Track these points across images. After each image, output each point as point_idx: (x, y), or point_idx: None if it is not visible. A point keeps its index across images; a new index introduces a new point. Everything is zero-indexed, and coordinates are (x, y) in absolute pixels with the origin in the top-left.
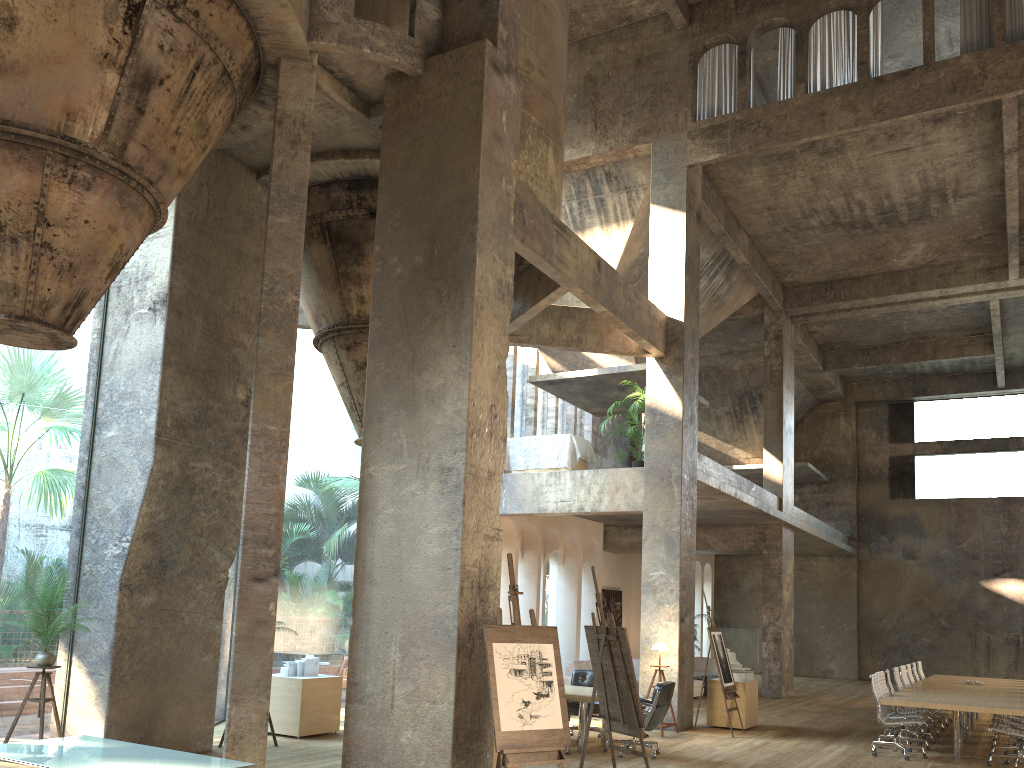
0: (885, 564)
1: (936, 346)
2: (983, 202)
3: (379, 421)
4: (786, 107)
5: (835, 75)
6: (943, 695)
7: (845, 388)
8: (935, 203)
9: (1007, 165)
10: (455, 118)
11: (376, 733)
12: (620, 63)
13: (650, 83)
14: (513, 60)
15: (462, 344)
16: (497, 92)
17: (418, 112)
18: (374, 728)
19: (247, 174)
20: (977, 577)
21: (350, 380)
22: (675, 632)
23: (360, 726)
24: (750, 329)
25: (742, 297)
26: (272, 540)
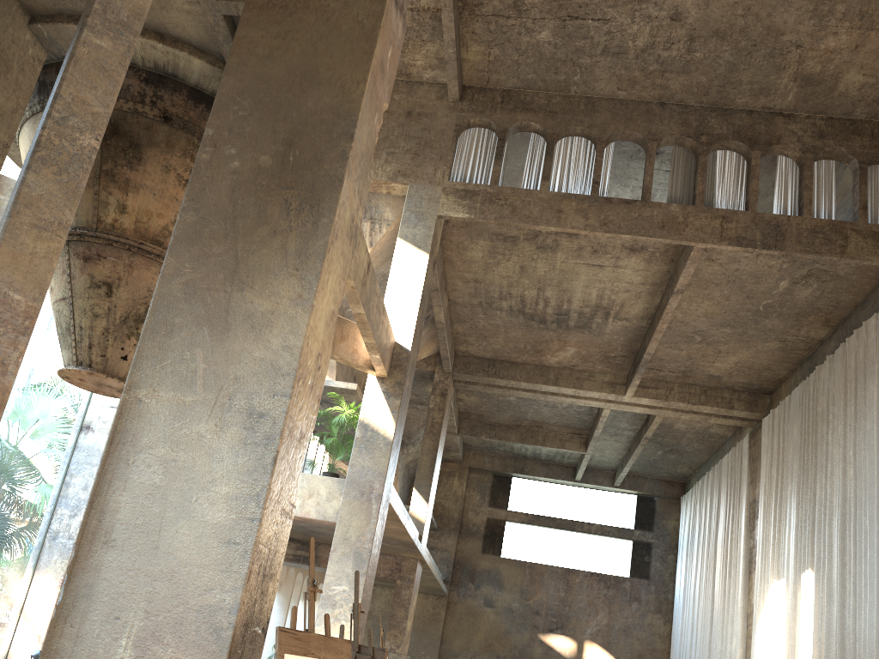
0: (469, 608)
1: (546, 436)
2: (631, 328)
3: (167, 334)
4: (531, 195)
5: (571, 185)
6: None
7: (463, 453)
8: (599, 318)
9: (670, 302)
10: (343, 26)
11: None
12: (392, 109)
13: (417, 135)
14: (405, 5)
15: (308, 269)
16: (391, 23)
17: (296, 6)
18: None
19: (19, 12)
20: (537, 630)
21: (77, 297)
22: None
23: None
24: (417, 382)
25: (422, 352)
26: None
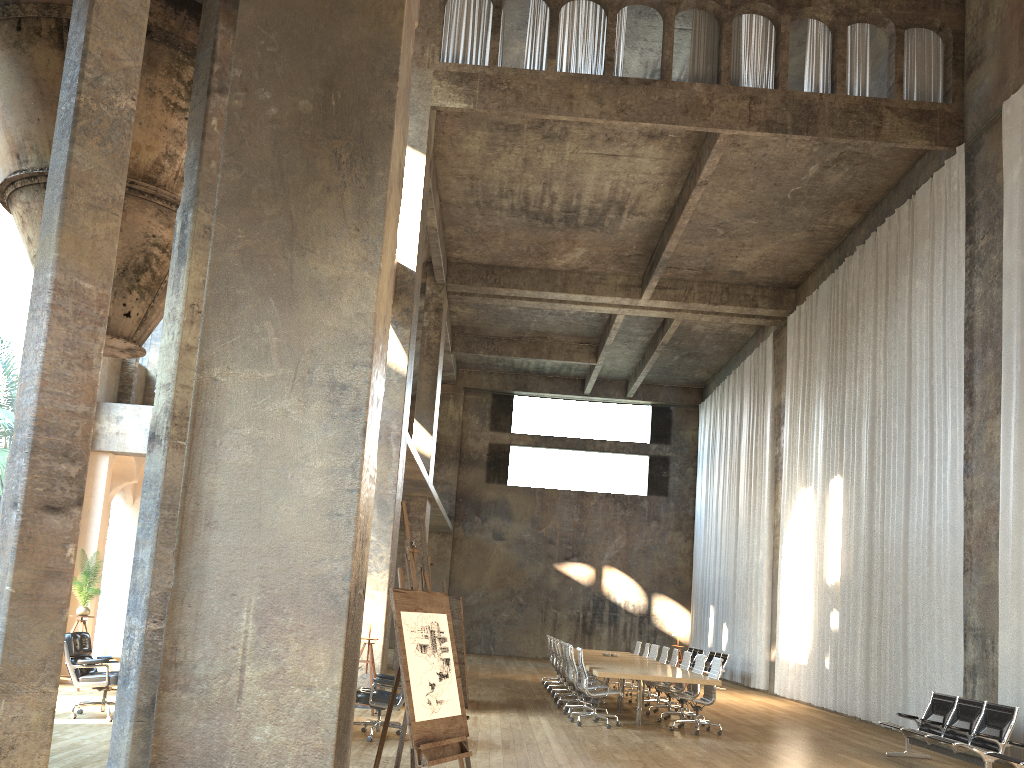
0: (476, 543)
1: (551, 347)
2: (648, 224)
3: (232, 308)
4: (537, 78)
5: (580, 63)
6: (625, 667)
7: (457, 373)
8: (612, 214)
9: (693, 195)
10: None
11: (211, 731)
12: None
13: None
14: None
15: (370, 230)
16: None
17: None
18: (208, 724)
19: None
20: (552, 560)
21: None
22: (382, 602)
23: (183, 722)
24: None
25: None
26: (77, 452)
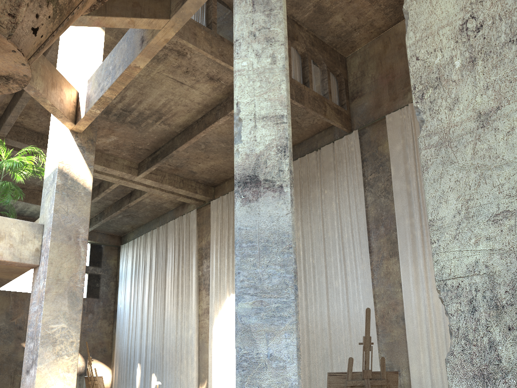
0: None
1: None
2: (167, 132)
3: None
4: None
5: (192, 18)
6: None
7: None
8: (151, 120)
9: (220, 120)
10: None
11: None
12: None
13: None
14: None
15: None
16: None
17: None
18: None
19: None
20: (20, 340)
21: None
22: (73, 383)
23: None
24: None
25: None
26: None
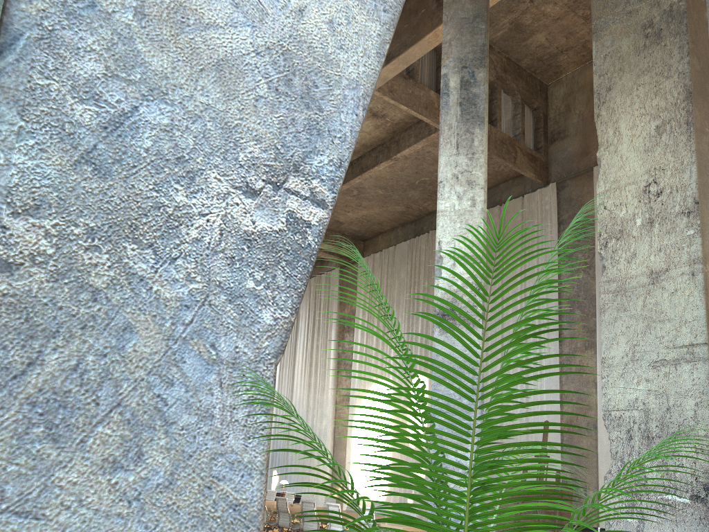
0: None
1: None
2: None
3: None
4: None
5: None
6: None
7: None
8: None
9: (381, 165)
10: None
11: None
12: None
13: None
14: None
15: None
16: None
17: None
18: None
19: None
20: None
21: None
22: None
23: None
24: None
25: None
26: None
